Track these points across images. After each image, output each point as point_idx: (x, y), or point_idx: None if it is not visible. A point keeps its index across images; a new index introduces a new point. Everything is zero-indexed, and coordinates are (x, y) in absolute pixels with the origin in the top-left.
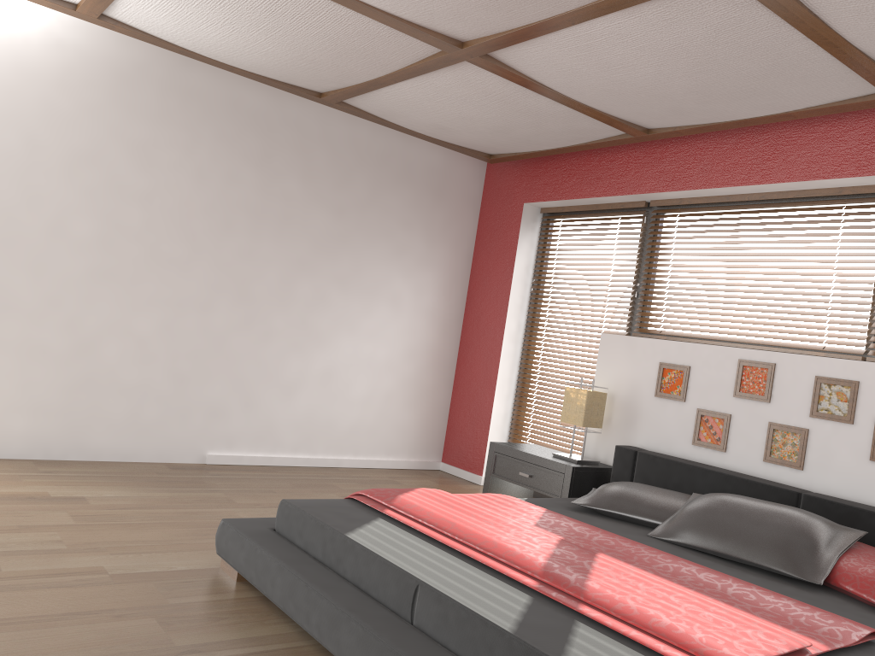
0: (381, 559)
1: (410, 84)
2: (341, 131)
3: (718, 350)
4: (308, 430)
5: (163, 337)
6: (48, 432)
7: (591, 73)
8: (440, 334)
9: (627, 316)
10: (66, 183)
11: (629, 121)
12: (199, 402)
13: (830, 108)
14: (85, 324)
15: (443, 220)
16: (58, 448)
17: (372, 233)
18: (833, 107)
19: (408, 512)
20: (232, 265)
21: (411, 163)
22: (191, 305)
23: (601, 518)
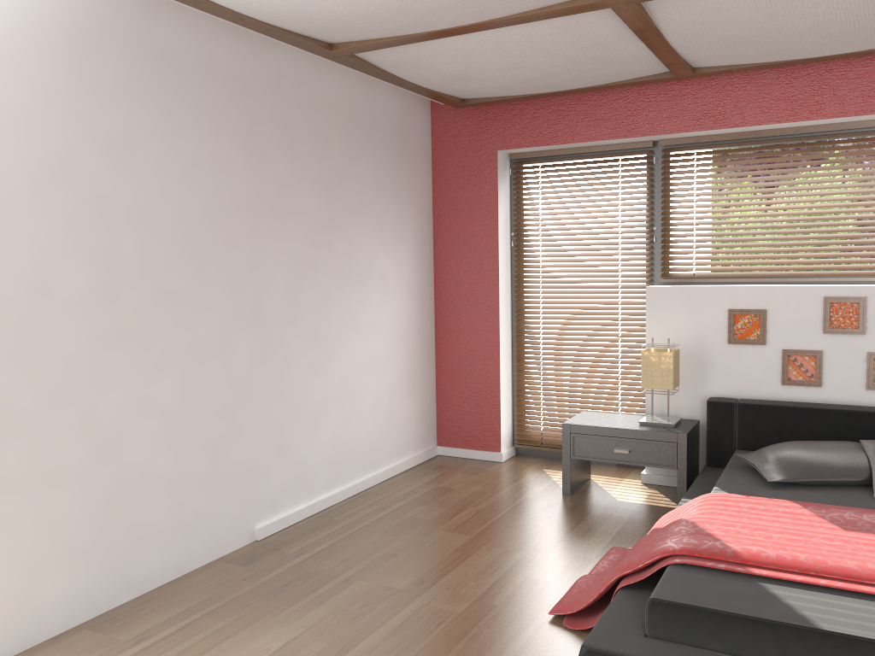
0: None
1: (492, 33)
2: (313, 86)
3: (797, 290)
4: (336, 459)
5: (190, 401)
6: (89, 580)
7: (749, 20)
8: (420, 309)
9: (648, 262)
10: (39, 215)
11: (688, 62)
12: (238, 469)
13: None
14: (103, 414)
15: (407, 180)
16: (104, 594)
17: (356, 209)
18: None
19: (782, 565)
20: (241, 284)
21: (375, 117)
22: (210, 349)
23: (804, 489)
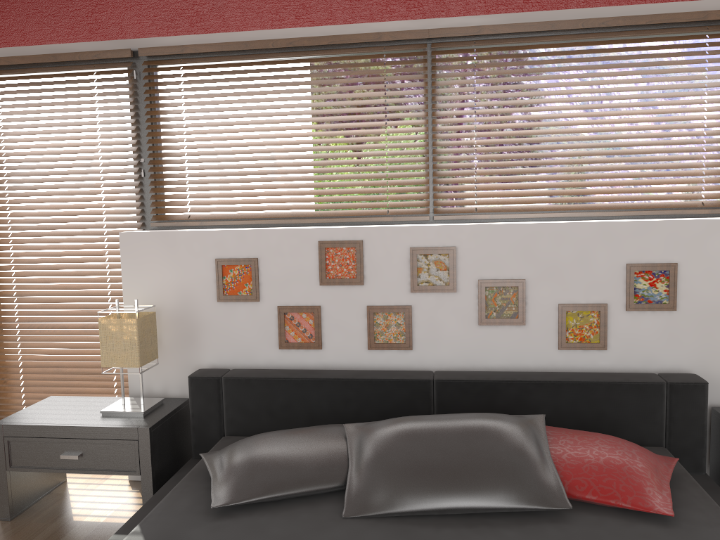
0: None
1: None
2: None
3: (290, 234)
4: None
5: None
6: None
7: None
8: None
9: (137, 202)
10: None
11: None
12: None
13: None
14: None
15: None
16: None
17: None
18: None
19: None
20: None
21: None
22: None
23: (262, 510)
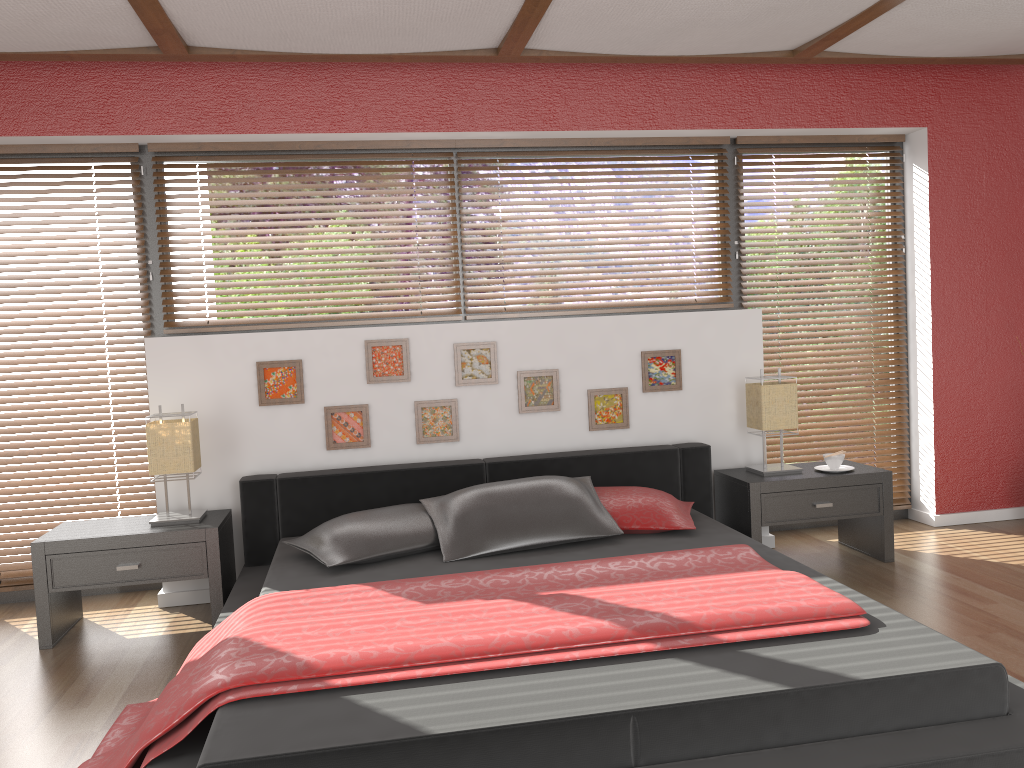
0: (542, 724)
1: None
2: None
3: (335, 334)
4: None
5: None
6: None
7: None
8: None
9: (144, 308)
10: None
11: (181, 34)
12: None
13: (436, 57)
14: None
15: None
16: None
17: None
18: (441, 56)
19: (369, 665)
20: None
21: None
22: None
23: (370, 567)
